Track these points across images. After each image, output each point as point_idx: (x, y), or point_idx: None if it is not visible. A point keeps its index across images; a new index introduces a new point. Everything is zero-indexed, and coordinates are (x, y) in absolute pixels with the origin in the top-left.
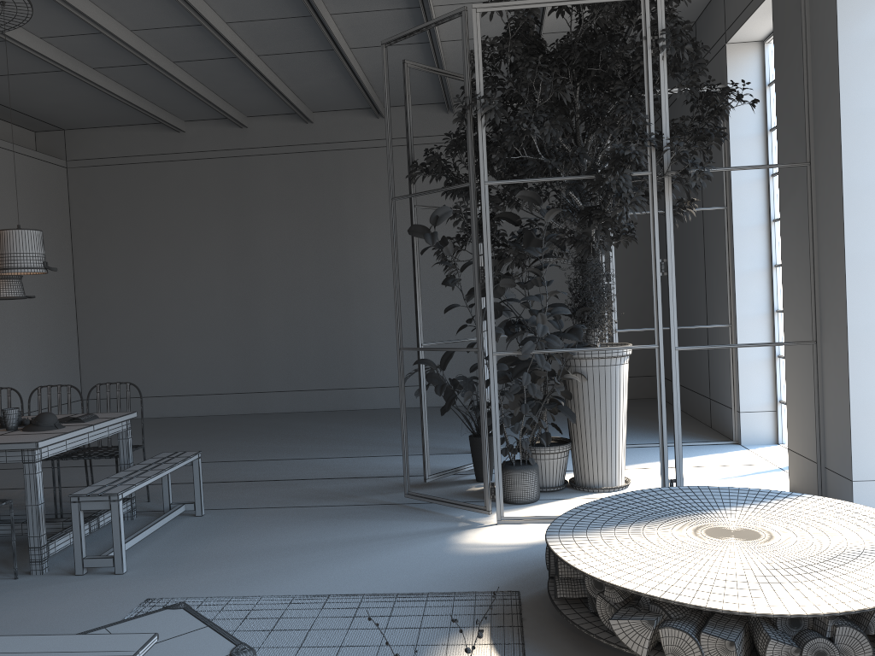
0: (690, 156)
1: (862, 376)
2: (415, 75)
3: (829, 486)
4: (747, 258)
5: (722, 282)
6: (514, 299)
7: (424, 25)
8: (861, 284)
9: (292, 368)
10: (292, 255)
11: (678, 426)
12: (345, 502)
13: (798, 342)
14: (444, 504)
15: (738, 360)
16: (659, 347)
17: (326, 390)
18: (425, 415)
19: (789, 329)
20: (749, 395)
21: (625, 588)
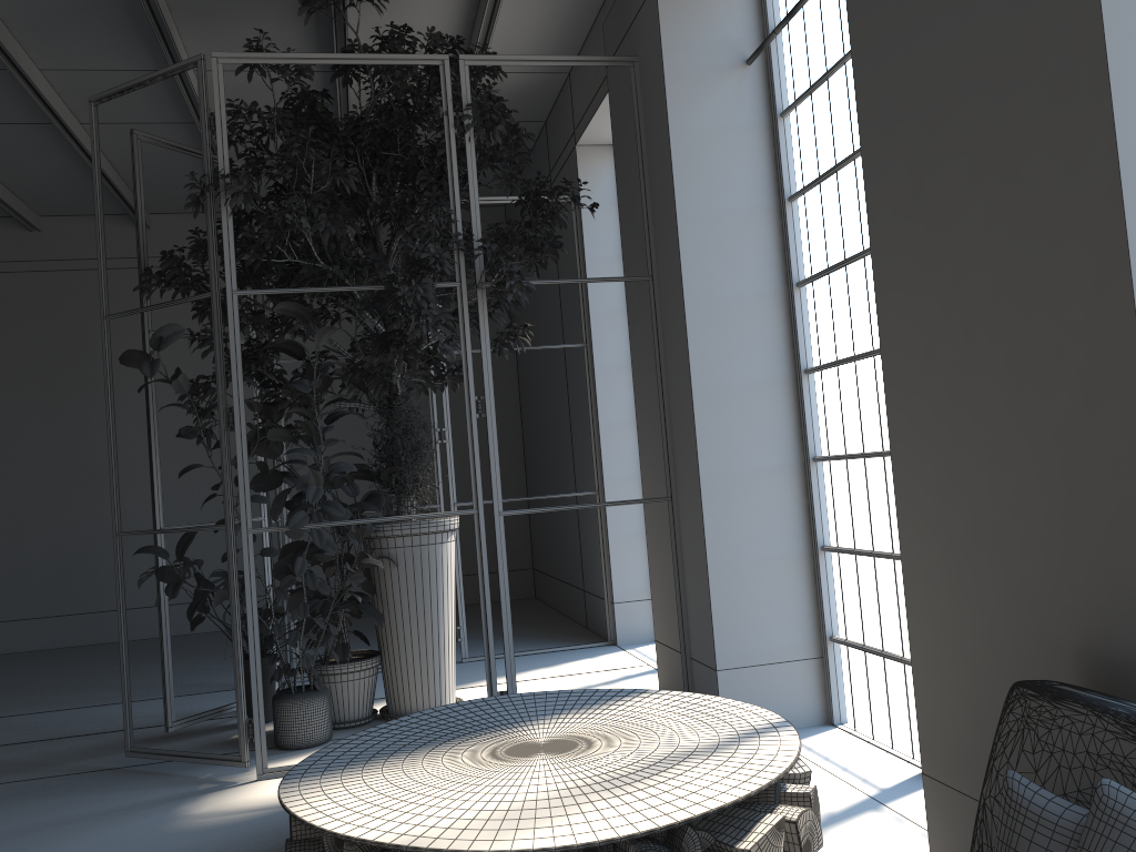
0: (505, 263)
1: (720, 535)
2: (187, 169)
3: (696, 681)
4: (613, 407)
5: (588, 439)
6: (299, 460)
7: (147, 77)
8: (712, 422)
9: (3, 587)
10: (6, 420)
11: (508, 618)
12: (31, 775)
13: (651, 498)
14: (183, 760)
15: (609, 536)
16: (478, 512)
17: (59, 617)
18: (168, 632)
19: (648, 486)
20: (624, 581)
21: (364, 839)
